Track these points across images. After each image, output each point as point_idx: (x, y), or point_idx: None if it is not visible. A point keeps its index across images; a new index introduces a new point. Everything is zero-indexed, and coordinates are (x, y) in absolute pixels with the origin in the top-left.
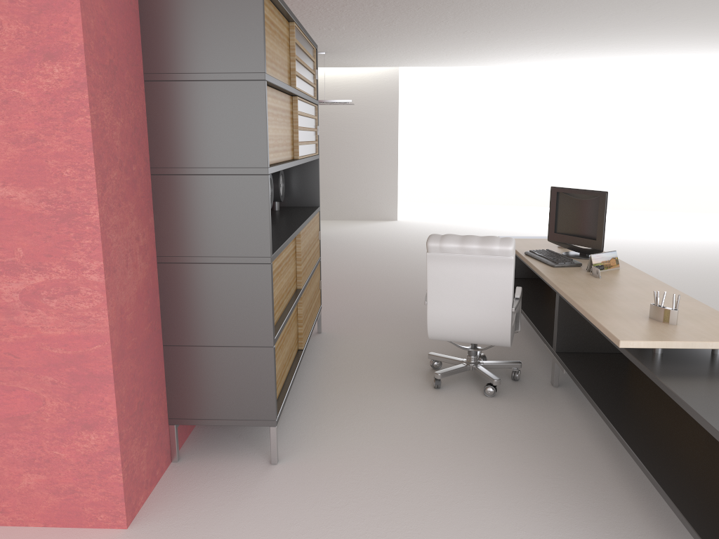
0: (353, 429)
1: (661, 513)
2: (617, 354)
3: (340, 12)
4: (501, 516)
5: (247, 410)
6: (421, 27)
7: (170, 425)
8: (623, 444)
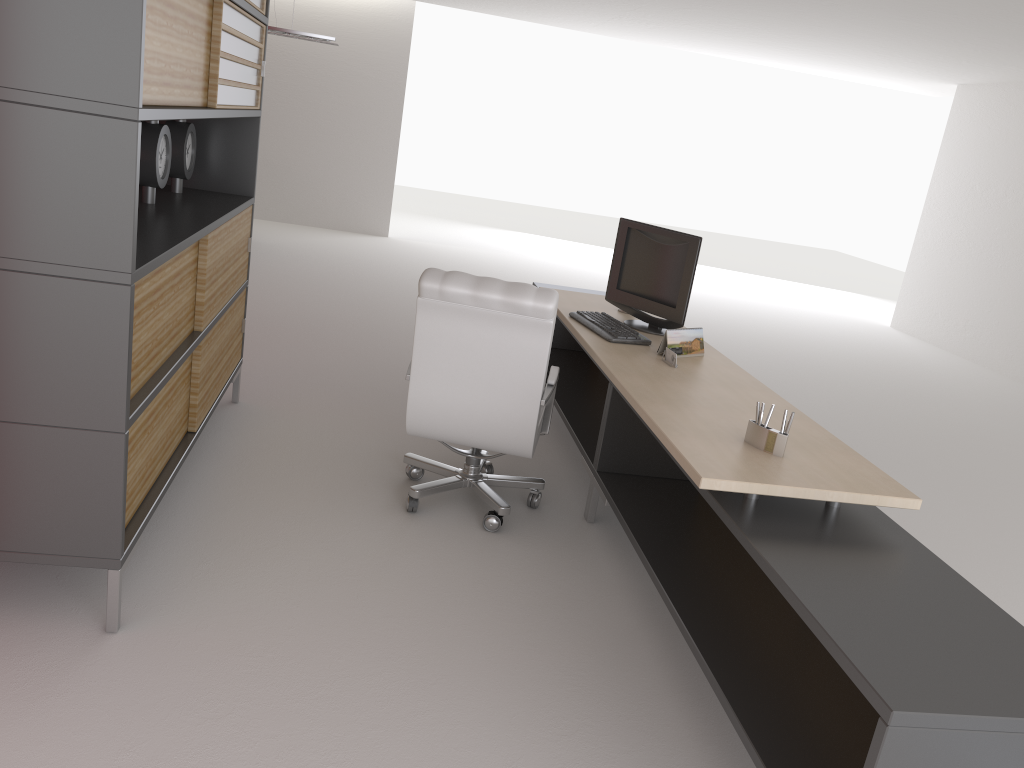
0: (263, 575)
1: (724, 740)
2: (684, 482)
3: None
4: (485, 741)
5: (67, 540)
6: None
7: None
8: (682, 631)
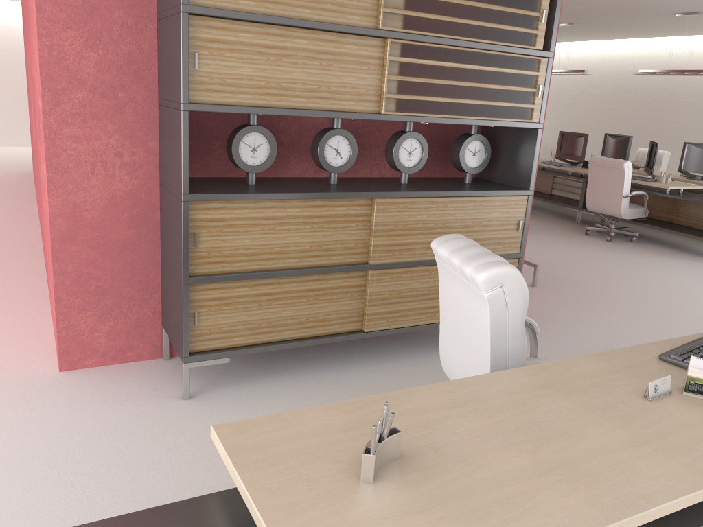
0: None
1: None
2: None
3: None
4: None
5: (176, 338)
6: None
7: (162, 326)
8: None
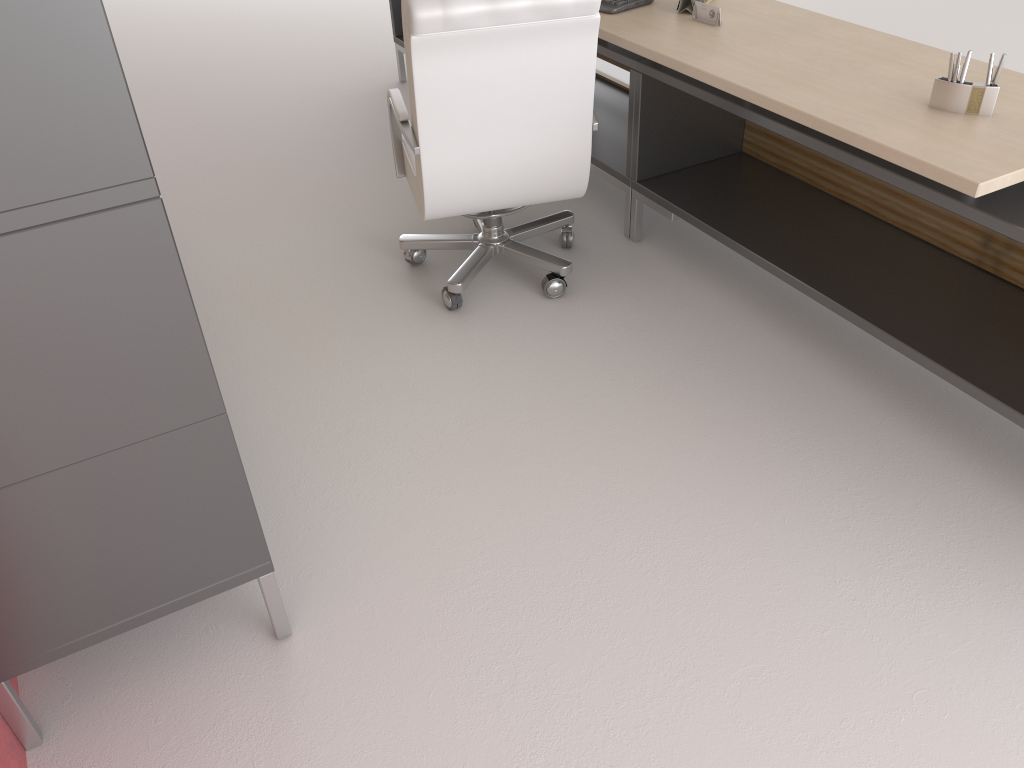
0: (379, 470)
1: (978, 447)
2: (728, 160)
3: None
4: (788, 566)
5: (194, 572)
6: None
7: None
8: (904, 353)
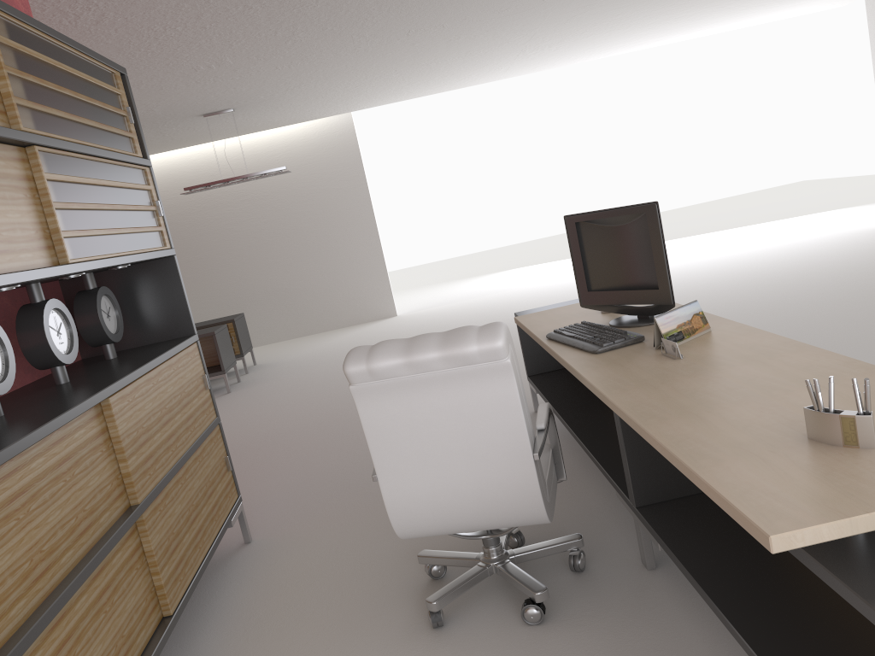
0: None
1: None
2: None
3: (203, 32)
4: None
5: None
6: (341, 35)
7: None
8: None
